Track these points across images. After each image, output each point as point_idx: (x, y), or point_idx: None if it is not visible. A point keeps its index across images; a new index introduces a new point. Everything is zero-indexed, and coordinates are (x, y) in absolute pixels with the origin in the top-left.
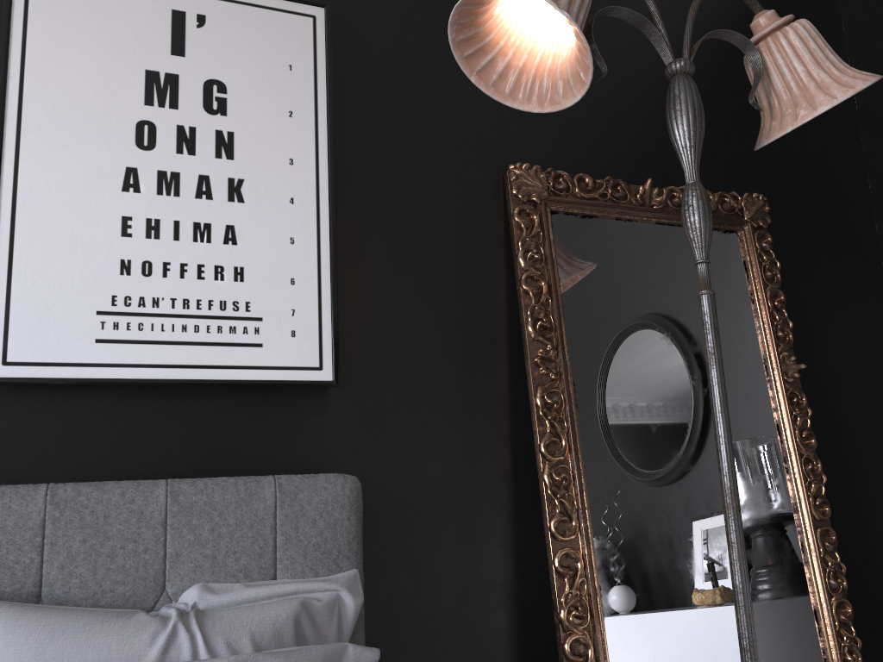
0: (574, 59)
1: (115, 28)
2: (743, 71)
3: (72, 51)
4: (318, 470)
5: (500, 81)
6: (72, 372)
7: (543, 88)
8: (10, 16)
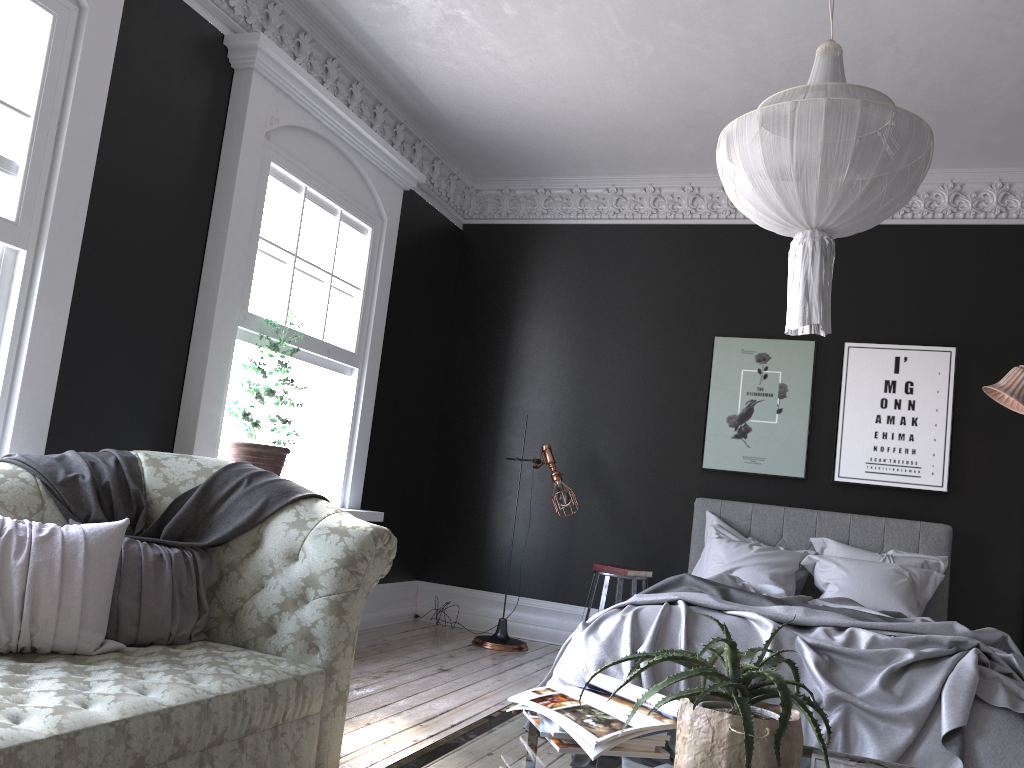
0: None
1: (875, 366)
2: None
3: (860, 375)
4: (939, 521)
5: (1006, 401)
6: (857, 481)
7: (1020, 406)
8: (842, 366)
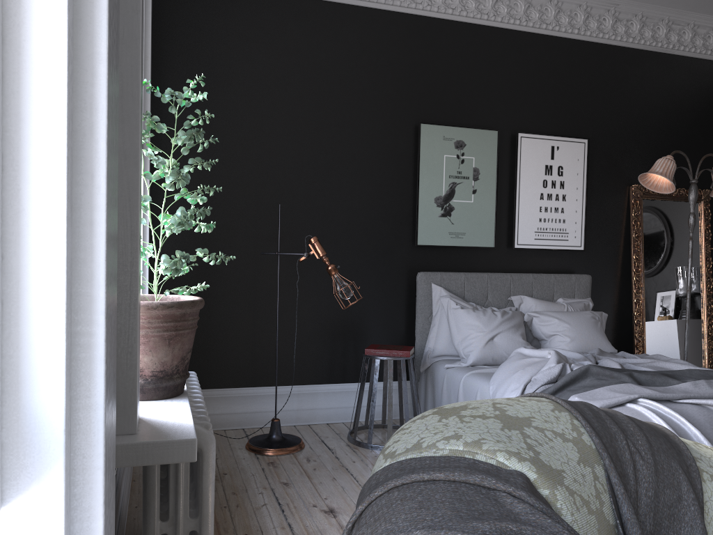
0: (669, 185)
1: (538, 153)
2: (710, 141)
3: (529, 161)
4: (576, 272)
5: (647, 183)
6: (529, 247)
7: (658, 187)
8: (517, 153)
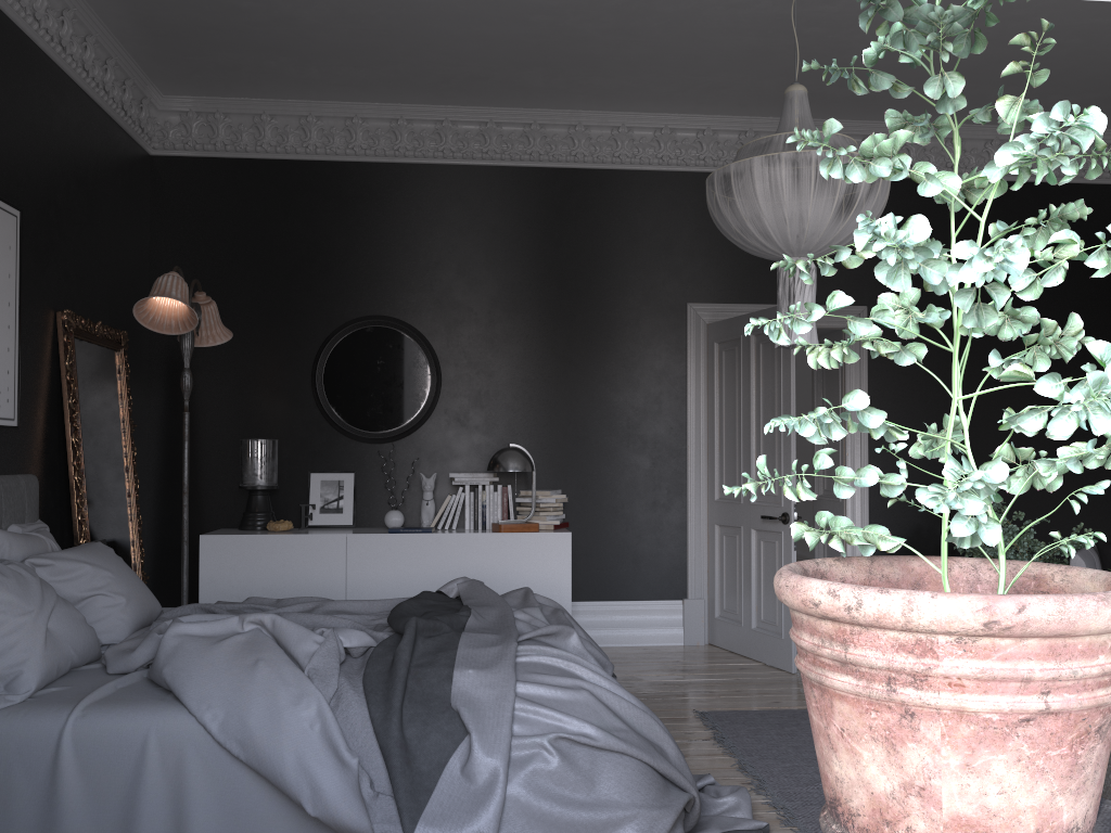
0: (179, 321)
1: None
2: (122, 255)
3: None
4: (3, 471)
5: (142, 313)
6: None
7: (157, 322)
8: None
